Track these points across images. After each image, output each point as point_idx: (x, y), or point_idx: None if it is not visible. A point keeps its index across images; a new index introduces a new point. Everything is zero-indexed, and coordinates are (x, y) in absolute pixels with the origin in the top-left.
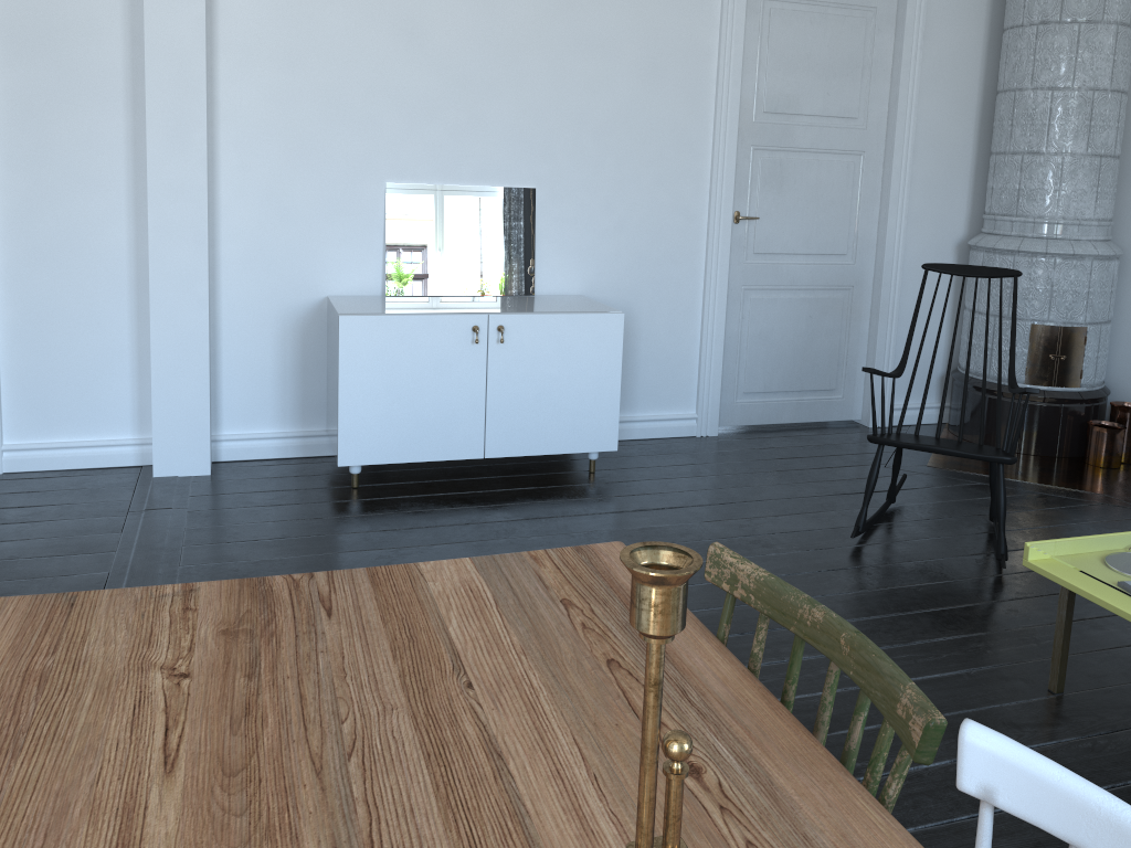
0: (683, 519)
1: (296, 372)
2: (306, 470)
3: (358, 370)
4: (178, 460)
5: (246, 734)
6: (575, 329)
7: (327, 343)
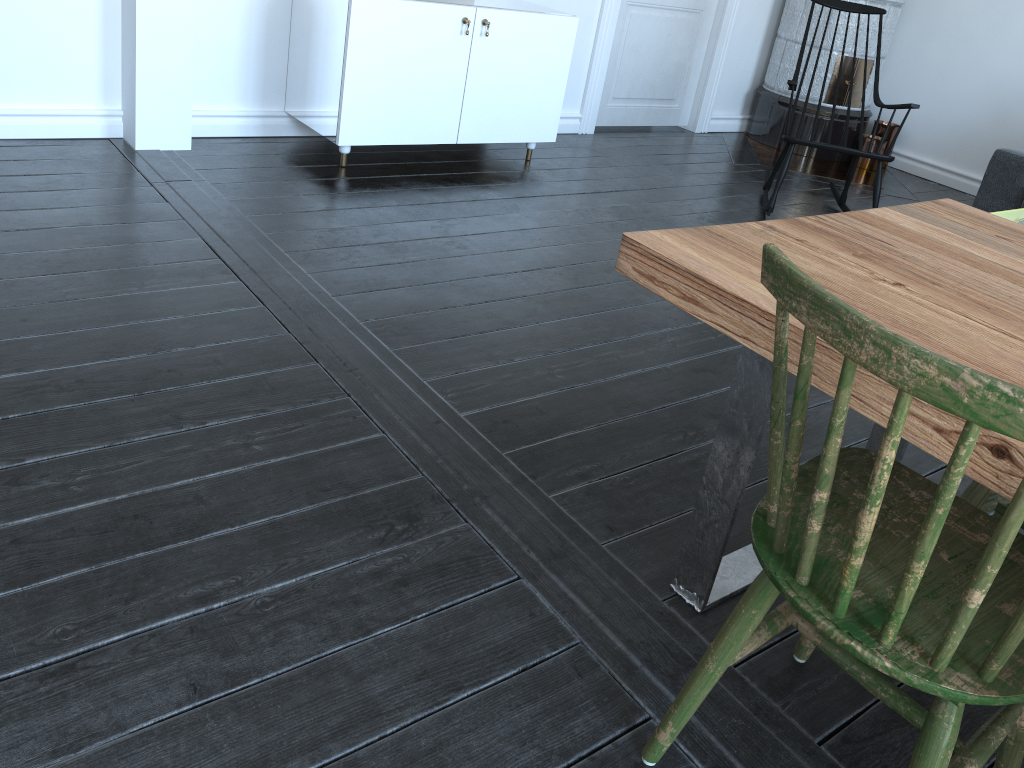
0: (634, 200)
1: (260, 51)
2: (280, 150)
3: (364, 53)
4: (160, 134)
5: (1013, 319)
6: (541, 29)
7: (293, 24)
